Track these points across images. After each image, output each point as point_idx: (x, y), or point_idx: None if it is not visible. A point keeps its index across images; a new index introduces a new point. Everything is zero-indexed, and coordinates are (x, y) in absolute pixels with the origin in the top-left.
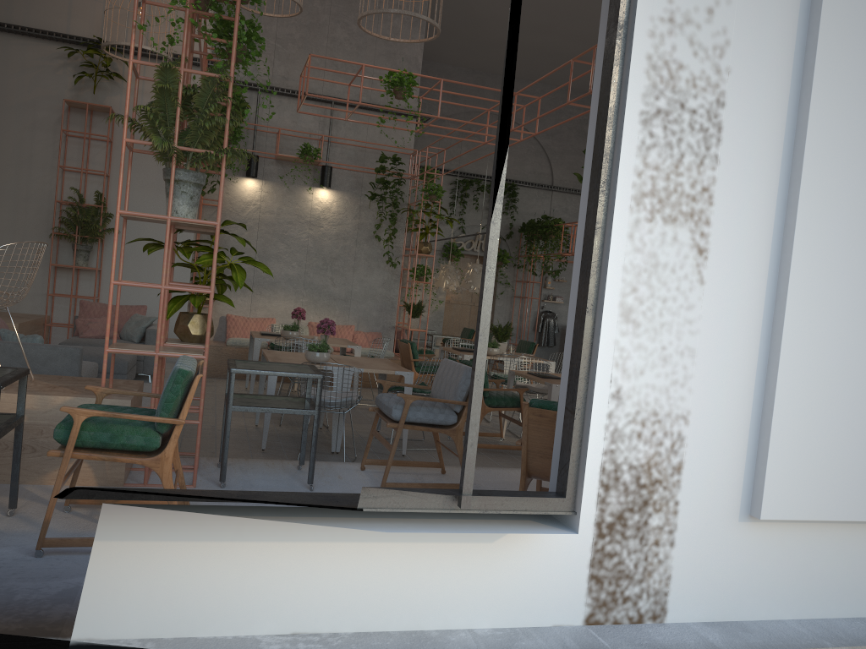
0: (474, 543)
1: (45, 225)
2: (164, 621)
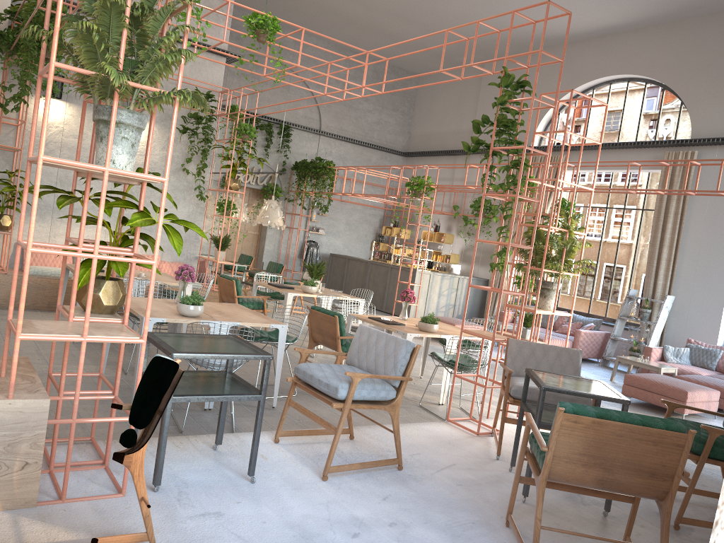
0: None
1: None
2: None
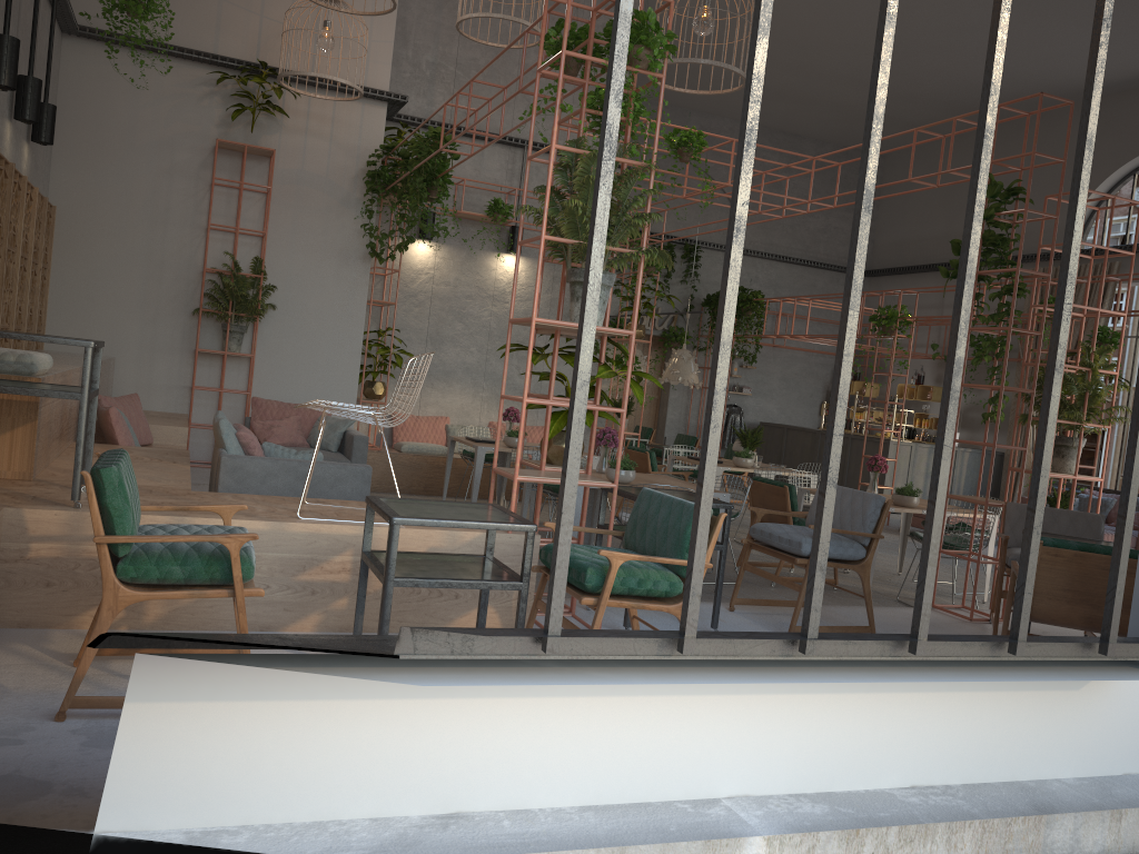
0: (1063, 691)
1: (183, 298)
2: (807, 776)
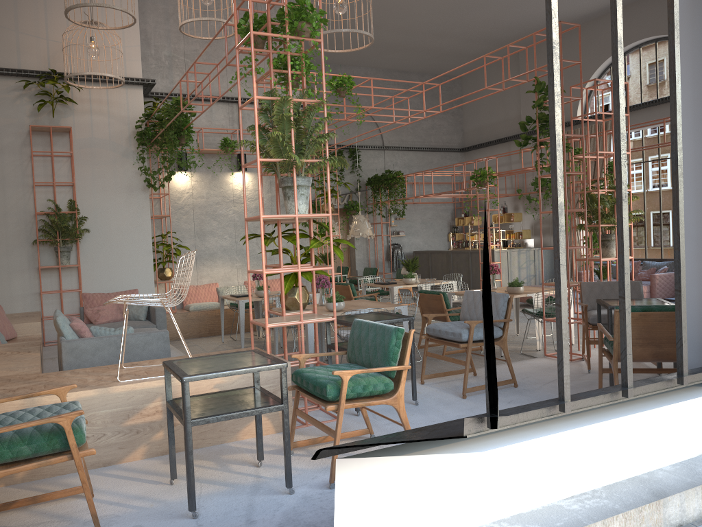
0: (655, 410)
1: (24, 234)
2: (503, 506)
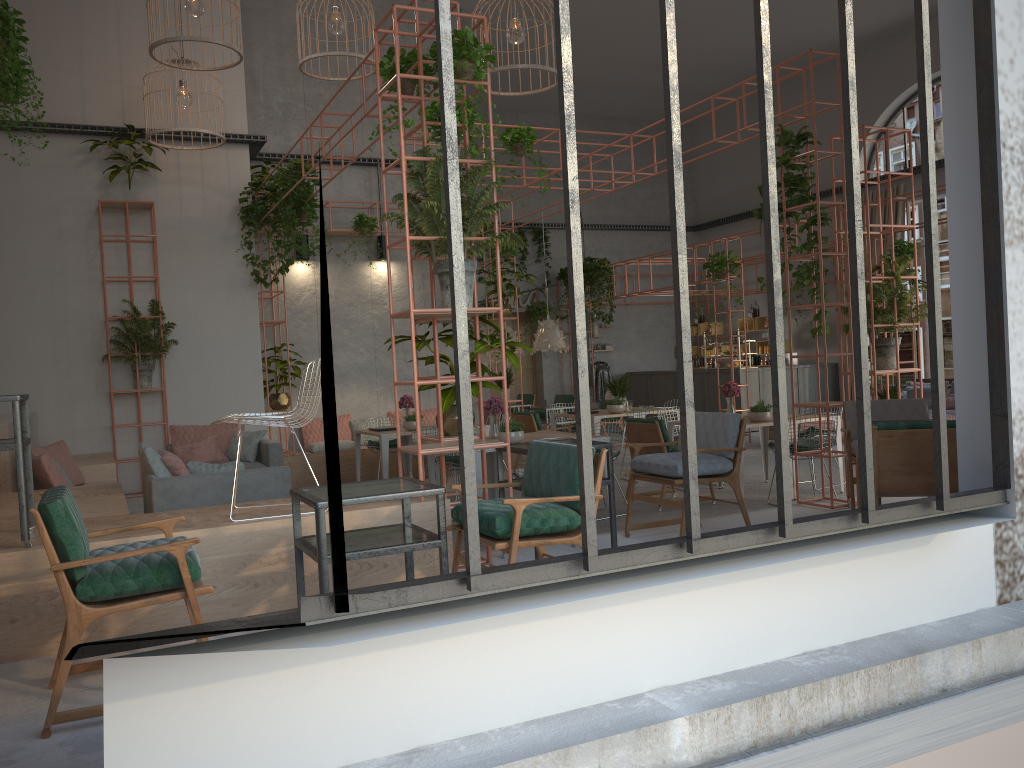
0: (915, 548)
1: (91, 348)
2: (714, 660)
